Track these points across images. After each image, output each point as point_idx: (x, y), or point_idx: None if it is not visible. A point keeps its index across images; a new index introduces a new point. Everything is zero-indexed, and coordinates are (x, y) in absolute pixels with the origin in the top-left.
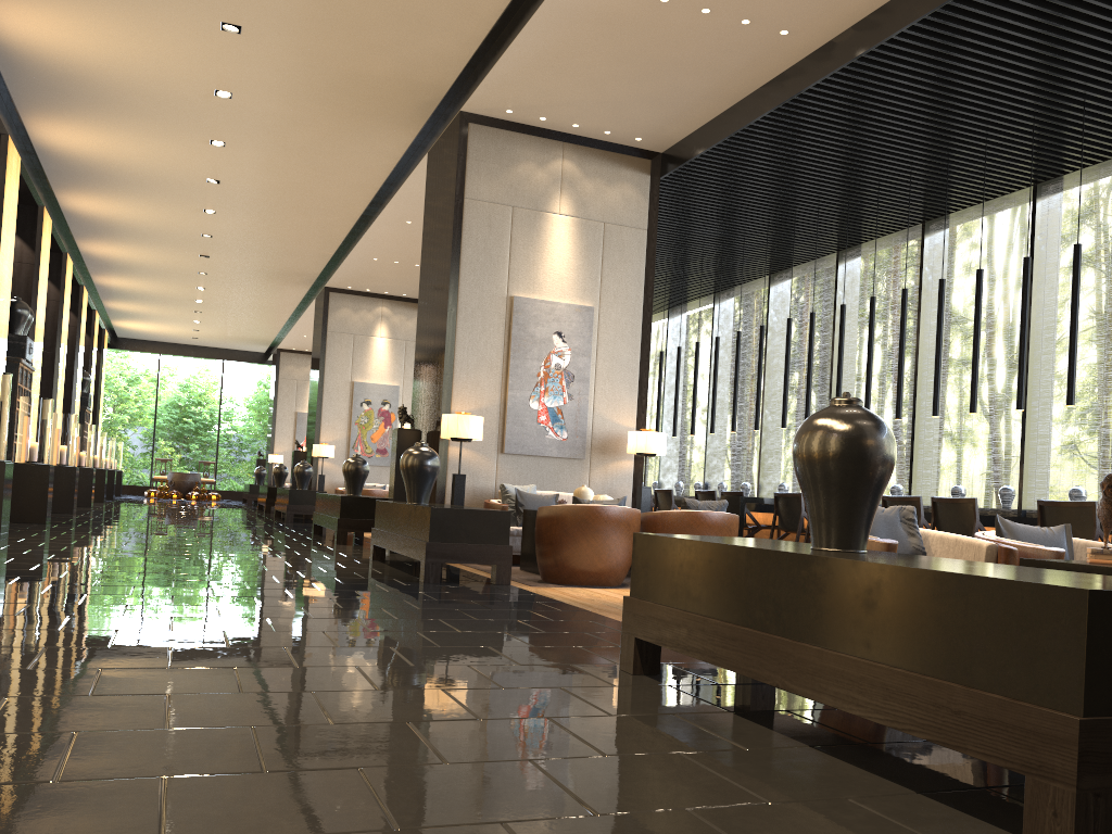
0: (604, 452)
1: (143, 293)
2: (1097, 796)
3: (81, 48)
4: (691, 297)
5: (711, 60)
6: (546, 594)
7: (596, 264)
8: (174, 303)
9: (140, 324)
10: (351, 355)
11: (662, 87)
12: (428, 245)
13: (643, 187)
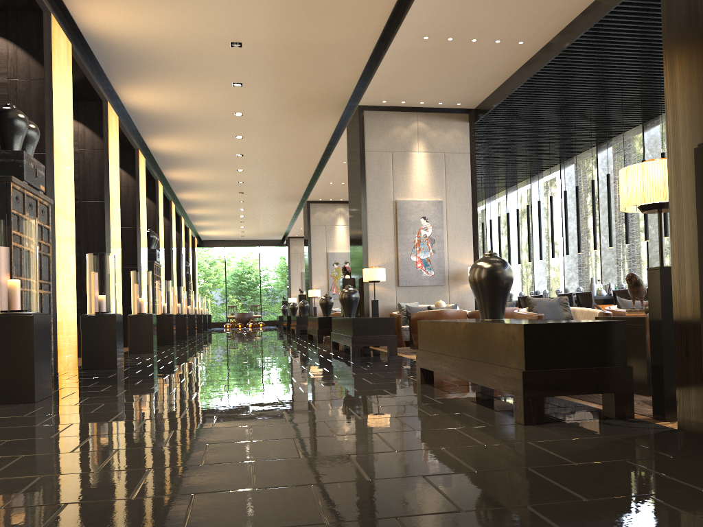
0: (456, 280)
1: (212, 215)
2: (533, 399)
3: (168, 104)
4: (517, 181)
5: (485, 61)
6: (413, 358)
7: (442, 176)
8: (229, 219)
9: (212, 232)
10: (325, 237)
11: (463, 78)
12: (350, 178)
13: (465, 129)
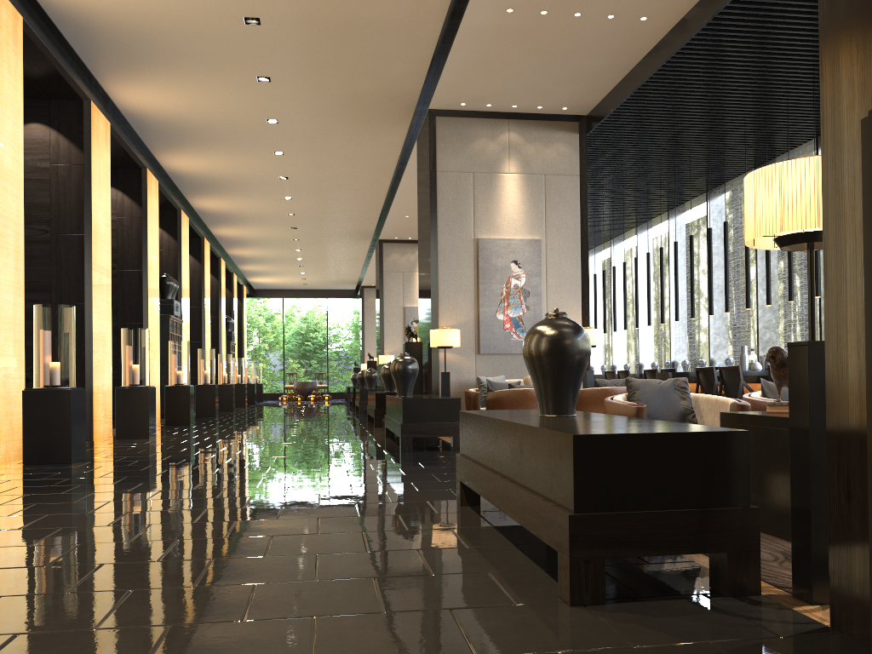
0: None
1: (262, 258)
2: (586, 562)
3: (177, 107)
4: (650, 215)
5: (596, 46)
6: None
7: (541, 206)
8: (283, 262)
9: (266, 278)
10: (401, 287)
11: (568, 70)
12: (420, 208)
13: (573, 143)
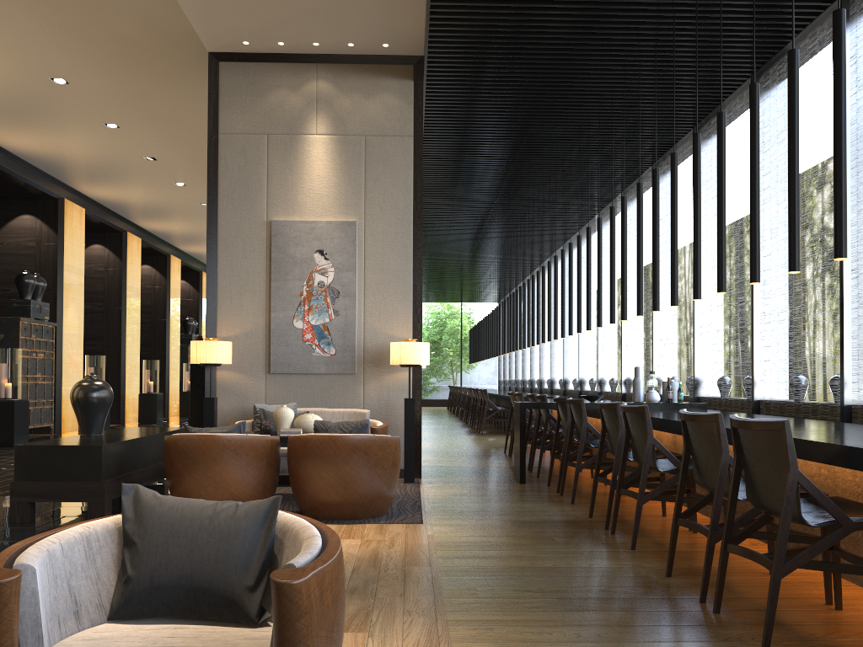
0: (378, 365)
1: None
2: None
3: None
4: (604, 199)
5: None
6: None
7: (359, 178)
8: None
9: None
10: None
11: None
12: None
13: (406, 93)
